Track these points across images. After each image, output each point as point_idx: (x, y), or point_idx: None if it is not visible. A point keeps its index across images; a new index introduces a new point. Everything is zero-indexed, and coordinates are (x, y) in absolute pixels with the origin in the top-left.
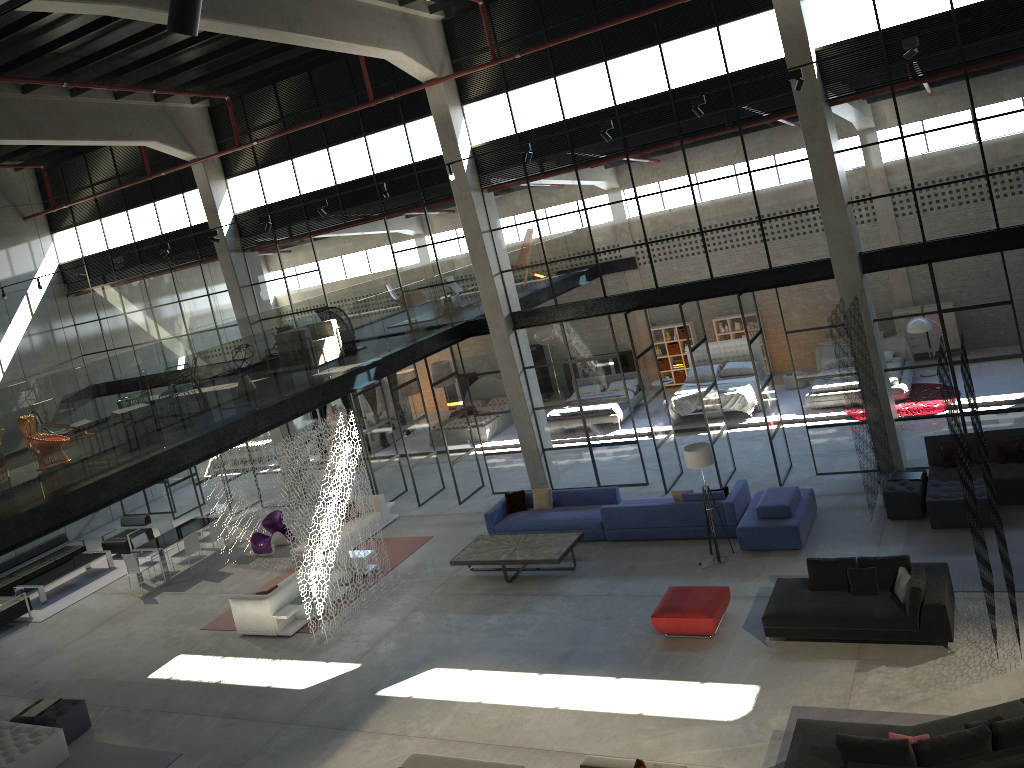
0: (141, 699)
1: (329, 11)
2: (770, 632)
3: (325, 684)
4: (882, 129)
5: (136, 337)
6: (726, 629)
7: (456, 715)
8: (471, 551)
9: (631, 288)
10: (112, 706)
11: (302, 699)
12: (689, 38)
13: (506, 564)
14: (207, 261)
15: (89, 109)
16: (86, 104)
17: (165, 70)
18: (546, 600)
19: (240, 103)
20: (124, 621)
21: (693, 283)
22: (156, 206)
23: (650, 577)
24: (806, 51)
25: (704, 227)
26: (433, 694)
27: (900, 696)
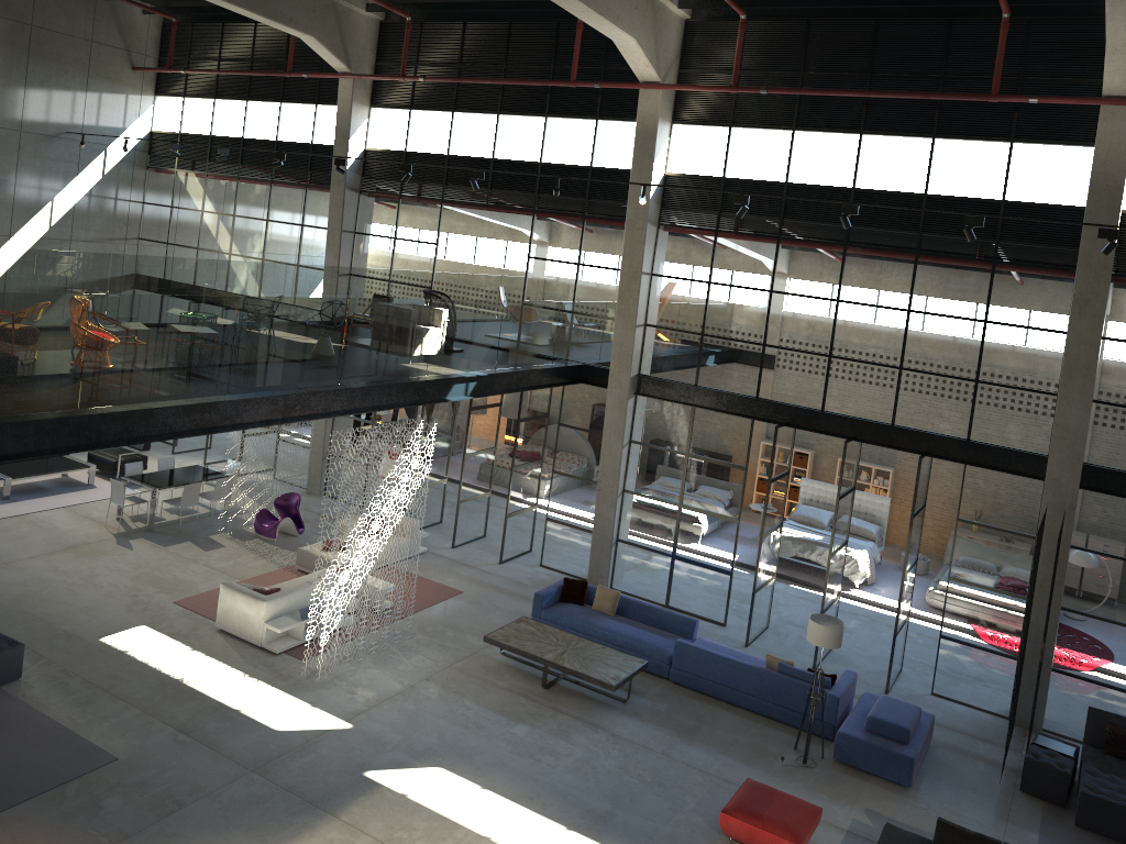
0: (86, 665)
1: None
2: None
3: (305, 735)
4: None
5: (205, 241)
6: None
7: None
8: (511, 633)
9: (791, 399)
10: (50, 661)
11: (274, 744)
12: (972, 144)
13: (550, 666)
14: (315, 188)
15: None
16: None
17: None
18: (587, 730)
19: (419, 30)
20: (89, 557)
21: (867, 422)
22: (281, 108)
23: (717, 750)
24: (1115, 210)
25: (906, 363)
26: (433, 803)
27: None
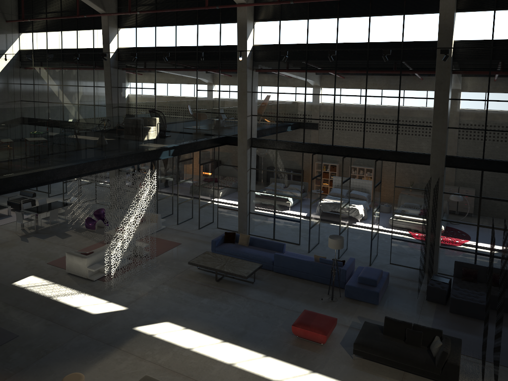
0: (5, 296)
1: None
2: (356, 352)
3: (106, 315)
4: (478, 93)
5: (51, 98)
6: (331, 342)
7: (174, 354)
8: (200, 259)
9: (318, 142)
10: None
11: (92, 320)
12: (387, 17)
13: (218, 271)
14: (97, 69)
15: None
16: None
17: None
18: (235, 297)
19: None
20: (8, 247)
21: (352, 148)
22: (77, 33)
23: (293, 299)
24: (450, 40)
25: (366, 120)
26: (164, 337)
27: None
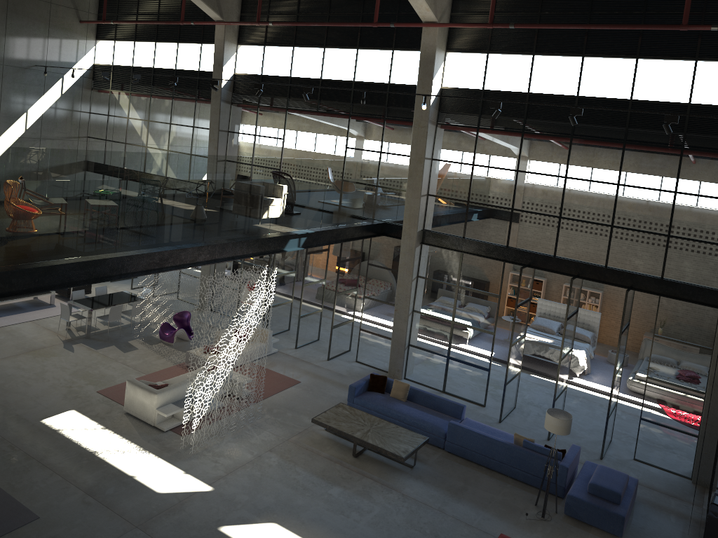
0: (28, 441)
1: None
2: None
3: (178, 496)
4: None
5: (130, 138)
6: None
7: None
8: (331, 416)
9: (532, 248)
10: (3, 438)
11: (155, 504)
12: (666, 62)
13: (358, 442)
14: (201, 101)
15: None
16: None
17: None
18: (384, 491)
19: None
20: (43, 357)
21: (587, 264)
22: (178, 46)
23: (478, 507)
24: None
25: (616, 223)
26: None
27: None
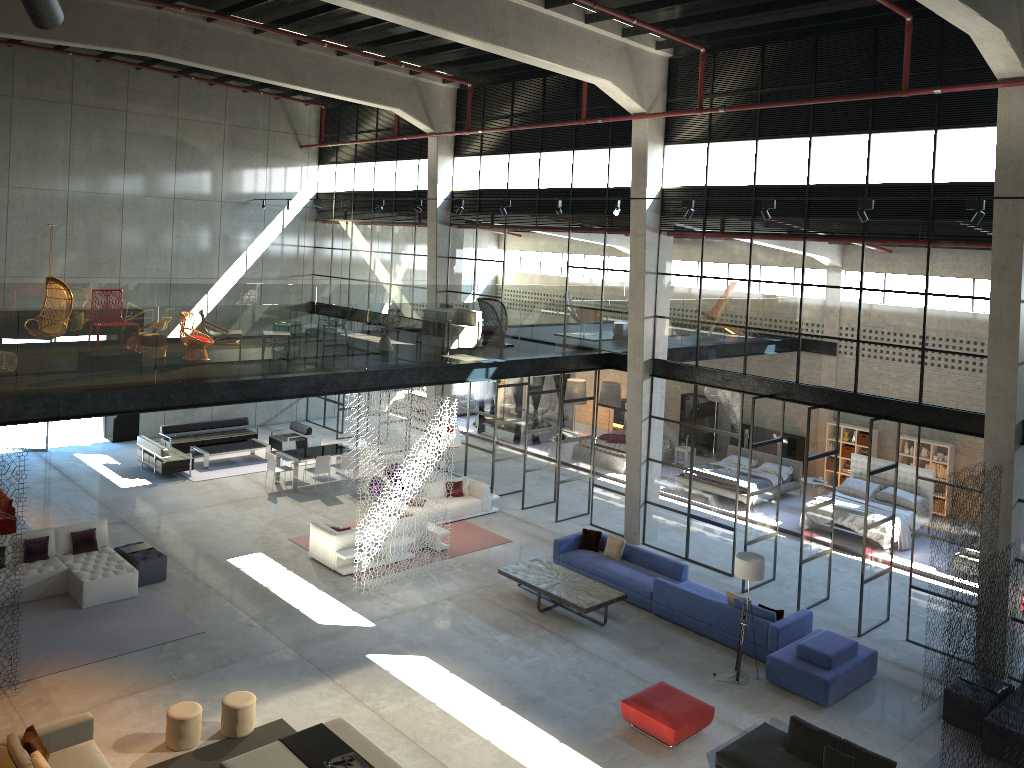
0: (210, 575)
1: (540, 30)
2: None
3: (337, 628)
4: None
5: (353, 273)
6: (690, 747)
7: (409, 705)
8: (521, 568)
9: (771, 374)
10: (189, 571)
11: (313, 632)
12: (902, 135)
13: (541, 593)
14: (421, 225)
15: (349, 69)
16: (348, 64)
17: (418, 49)
18: (557, 642)
19: (482, 92)
20: (244, 507)
21: (834, 391)
22: (397, 165)
23: (662, 665)
24: (1020, 182)
25: (862, 337)
26: (407, 678)
27: None
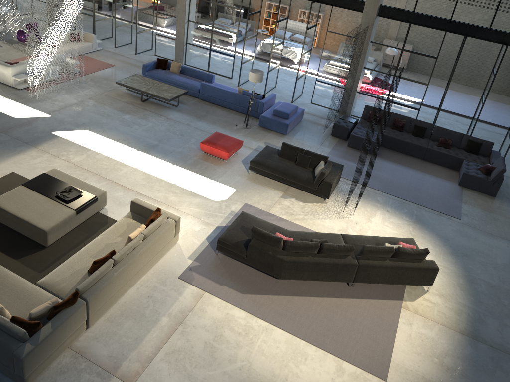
0: None
1: None
2: (251, 168)
3: (28, 119)
4: None
5: None
6: (233, 159)
7: (87, 156)
8: (128, 80)
9: None
10: None
11: (13, 123)
12: None
13: (143, 93)
14: None
15: None
16: None
17: None
18: (156, 117)
19: None
20: None
21: None
22: None
23: (211, 123)
24: None
25: None
26: (80, 142)
27: (294, 214)
